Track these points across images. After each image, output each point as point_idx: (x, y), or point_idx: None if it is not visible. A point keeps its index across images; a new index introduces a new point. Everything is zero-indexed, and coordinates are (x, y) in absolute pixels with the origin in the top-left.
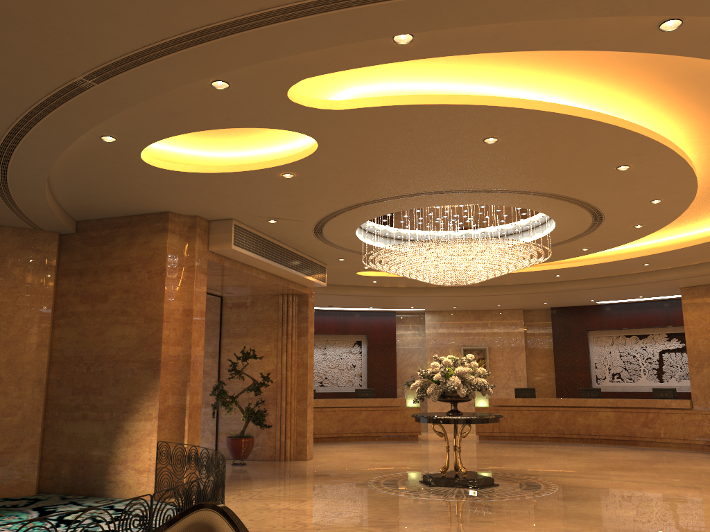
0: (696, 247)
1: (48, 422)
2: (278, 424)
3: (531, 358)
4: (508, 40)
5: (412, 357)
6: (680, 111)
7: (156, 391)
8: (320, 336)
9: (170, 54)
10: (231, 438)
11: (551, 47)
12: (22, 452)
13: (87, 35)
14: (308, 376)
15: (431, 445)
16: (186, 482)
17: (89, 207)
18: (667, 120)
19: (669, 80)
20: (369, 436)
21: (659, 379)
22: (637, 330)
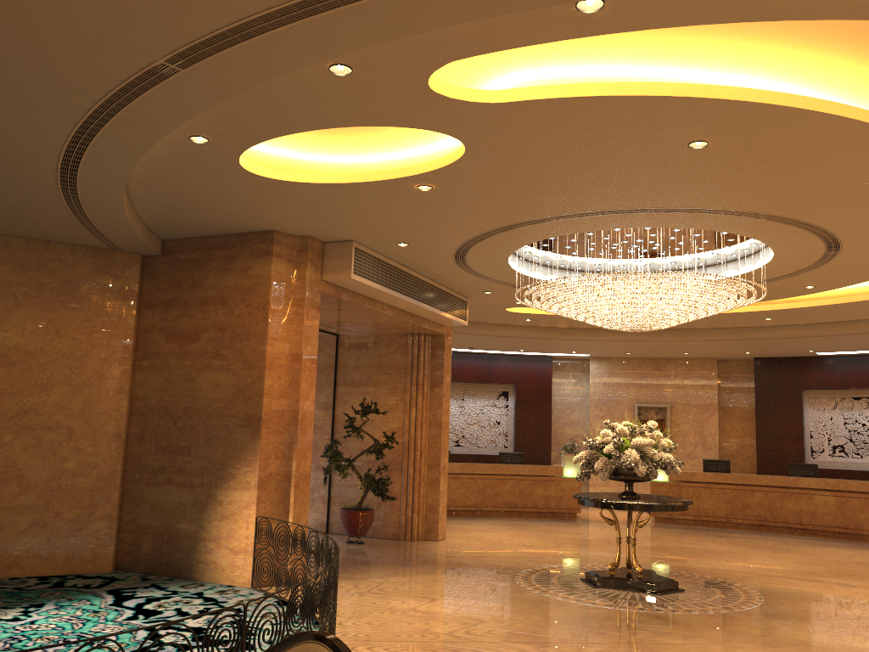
0: None
1: (128, 485)
2: (404, 495)
3: (725, 421)
4: (739, 6)
5: (571, 414)
6: None
7: (255, 454)
8: (457, 384)
9: (276, 29)
10: (346, 511)
11: (800, 15)
12: (97, 521)
13: (167, 4)
14: (442, 437)
15: (594, 528)
16: (290, 569)
17: (177, 223)
18: None
19: None
20: (515, 511)
21: None
22: None
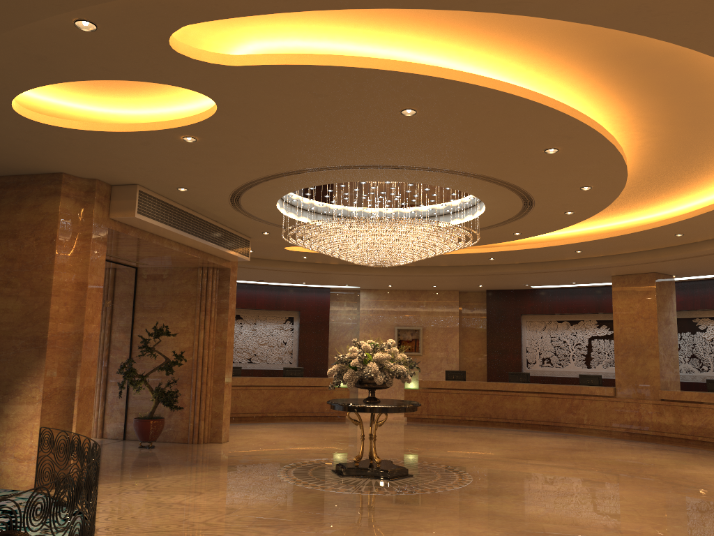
0: (627, 237)
1: None
2: (192, 405)
3: (464, 340)
4: None
5: (345, 336)
6: (611, 92)
7: (41, 372)
8: (251, 311)
9: None
10: (138, 420)
11: (465, 7)
12: None
13: None
14: (227, 355)
15: (357, 427)
16: (67, 473)
17: None
18: (598, 102)
19: (599, 57)
20: (295, 416)
21: (587, 365)
22: (569, 316)
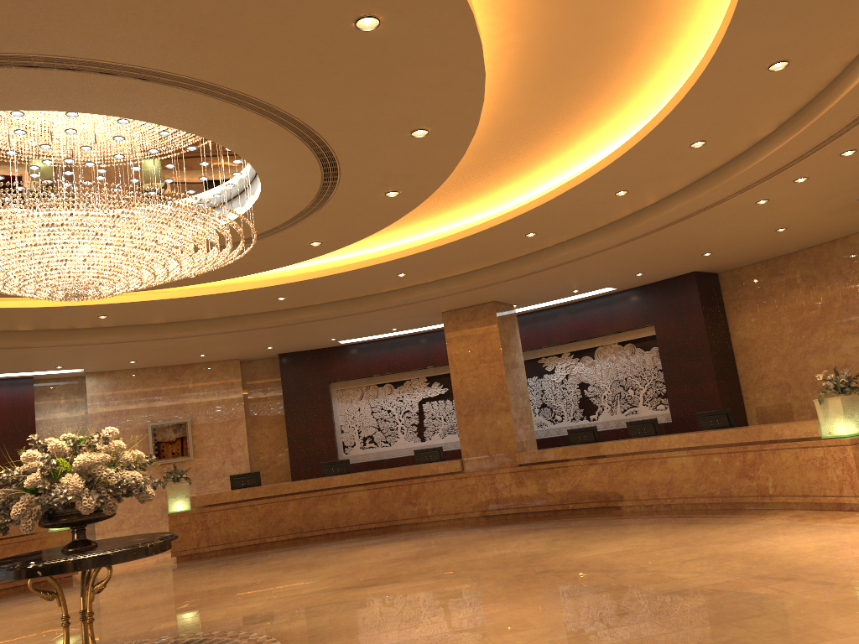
0: (466, 242)
1: None
2: None
3: (255, 429)
4: None
5: None
6: None
7: None
8: None
9: None
10: None
11: None
12: None
13: None
14: None
15: None
16: None
17: None
18: None
19: None
20: None
21: (420, 437)
22: (391, 376)
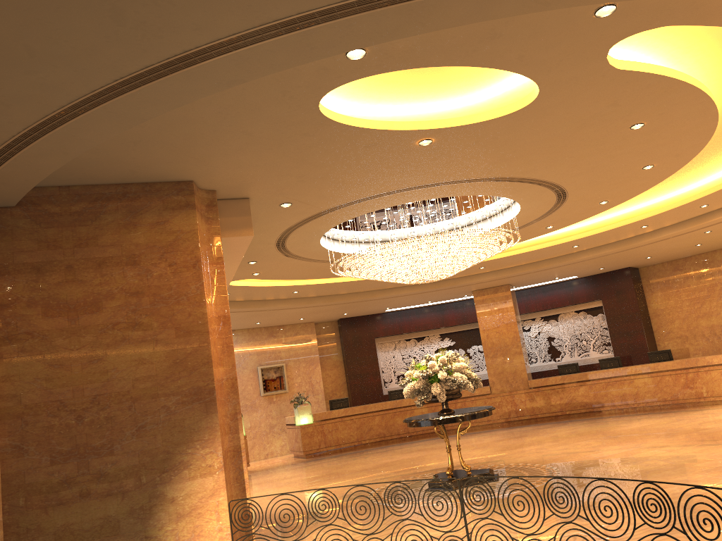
0: (540, 250)
1: (5, 519)
2: None
3: (321, 371)
4: None
5: None
6: None
7: (214, 432)
8: None
9: None
10: None
11: None
12: None
13: None
14: None
15: (288, 471)
16: None
17: (89, 163)
18: None
19: None
20: None
21: None
22: (415, 334)
